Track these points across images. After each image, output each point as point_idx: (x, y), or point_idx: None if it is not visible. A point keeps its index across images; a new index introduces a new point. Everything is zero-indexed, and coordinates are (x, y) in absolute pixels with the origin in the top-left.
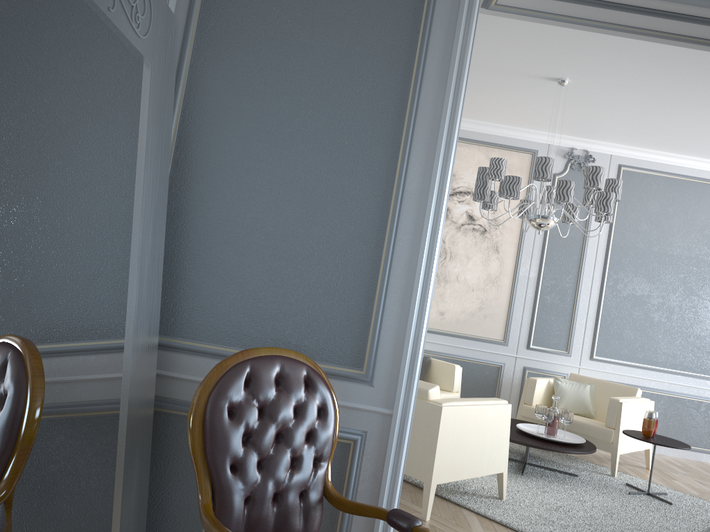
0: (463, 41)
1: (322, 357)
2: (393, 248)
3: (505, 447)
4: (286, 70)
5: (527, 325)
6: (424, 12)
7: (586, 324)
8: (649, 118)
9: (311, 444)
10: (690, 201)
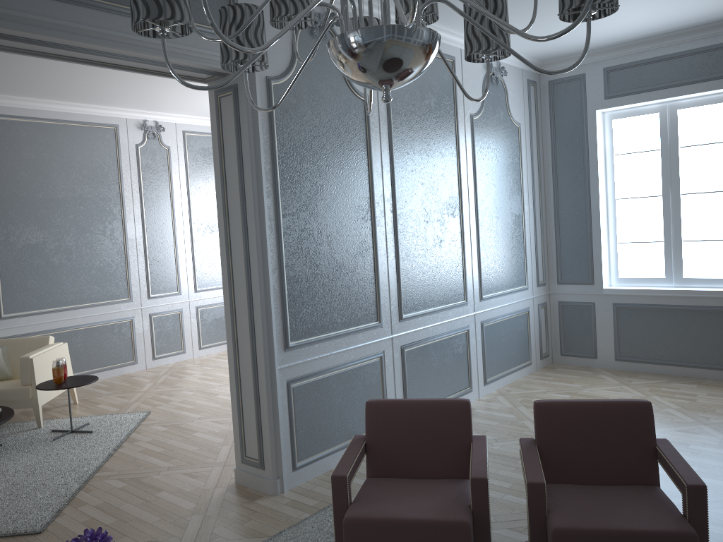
0: None
1: None
2: None
3: None
4: None
5: None
6: None
7: None
8: None
9: None
10: (64, 144)
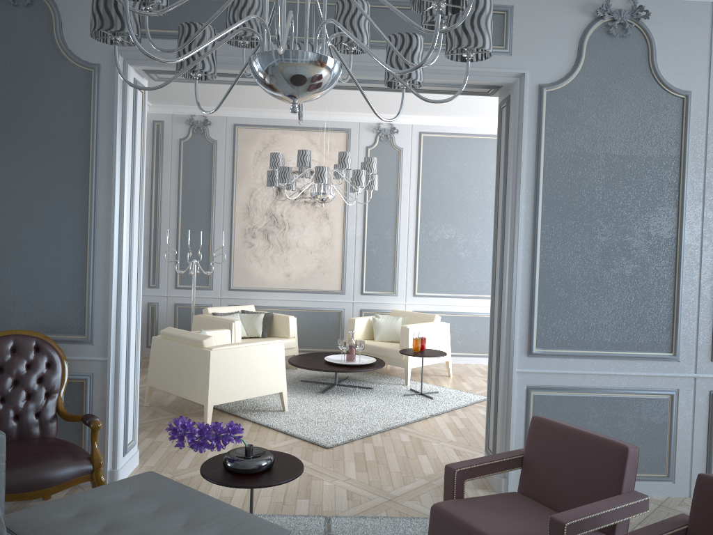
0: (122, 114)
1: (58, 331)
2: (93, 256)
3: (282, 374)
4: (7, 149)
5: (359, 275)
6: (92, 99)
7: (407, 268)
8: (415, 97)
9: (42, 384)
10: (481, 155)
